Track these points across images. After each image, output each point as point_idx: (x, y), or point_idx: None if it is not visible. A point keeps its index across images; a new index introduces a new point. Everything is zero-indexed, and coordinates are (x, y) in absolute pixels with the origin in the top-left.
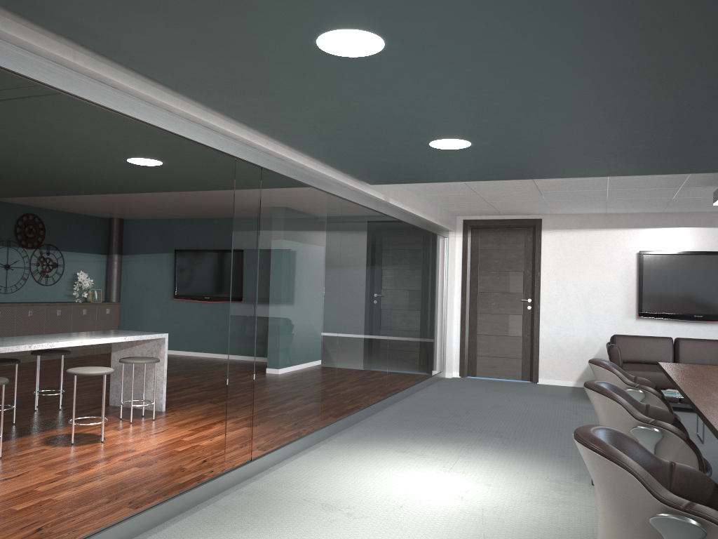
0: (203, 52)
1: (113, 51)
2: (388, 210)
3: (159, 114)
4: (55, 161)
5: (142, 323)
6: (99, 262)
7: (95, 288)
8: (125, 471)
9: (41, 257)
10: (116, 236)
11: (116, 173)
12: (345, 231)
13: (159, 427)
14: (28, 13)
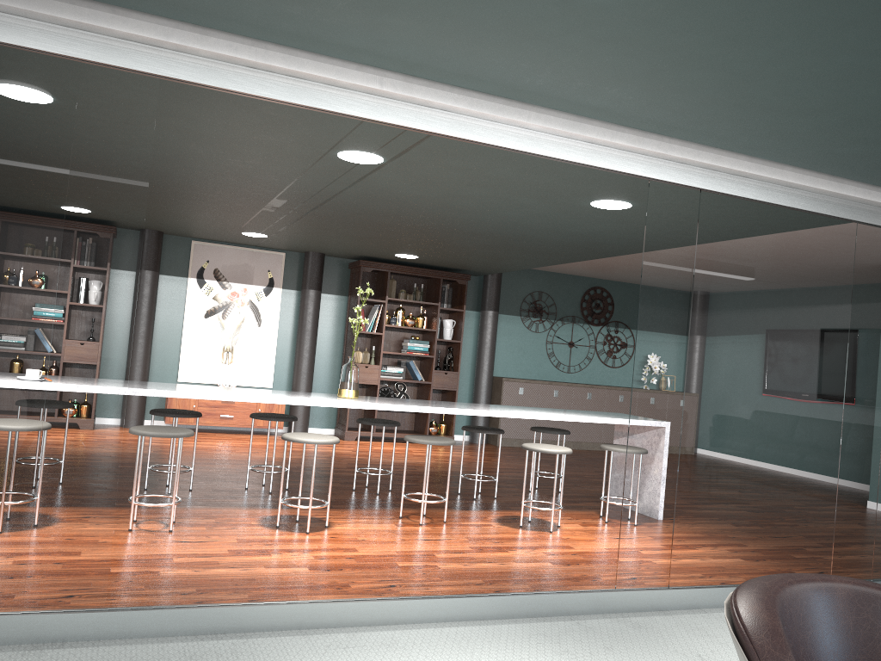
0: (483, 44)
1: (414, 69)
2: None
3: (511, 134)
4: (530, 215)
5: None
6: None
7: None
8: (534, 563)
9: (607, 335)
10: None
11: (602, 224)
12: None
13: None
14: (314, 48)
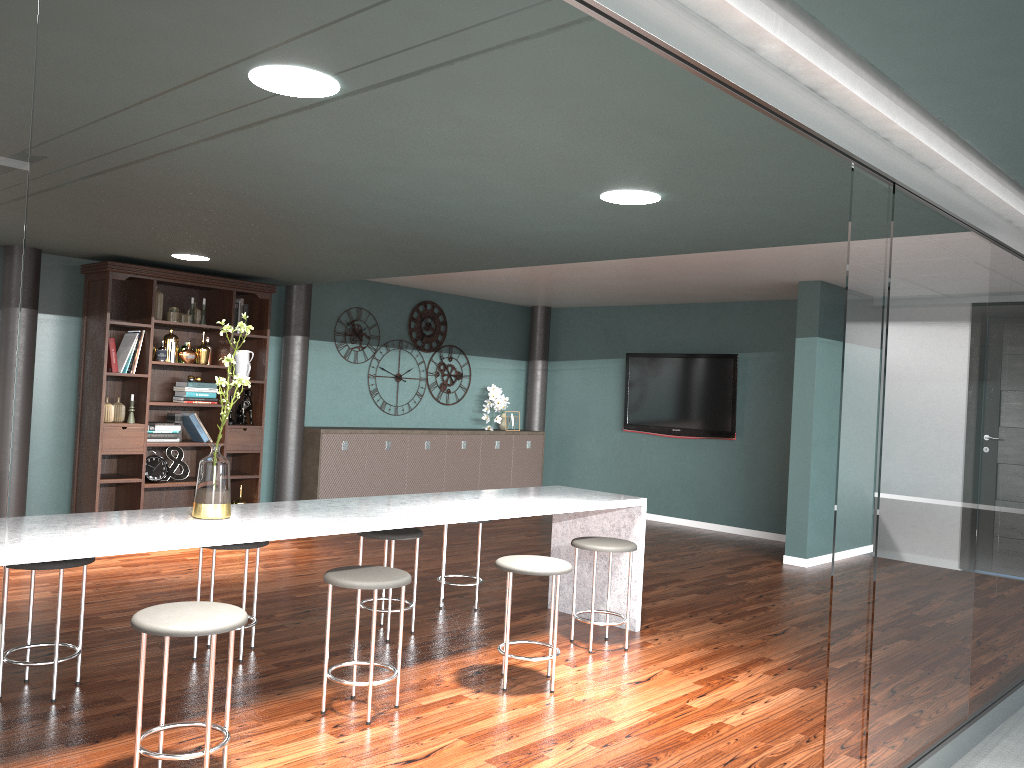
0: None
1: None
2: None
3: (733, 55)
4: (480, 206)
5: (575, 464)
6: (516, 371)
7: (510, 409)
8: None
9: (440, 363)
10: (539, 334)
11: (571, 225)
12: (1014, 320)
13: (639, 669)
14: None
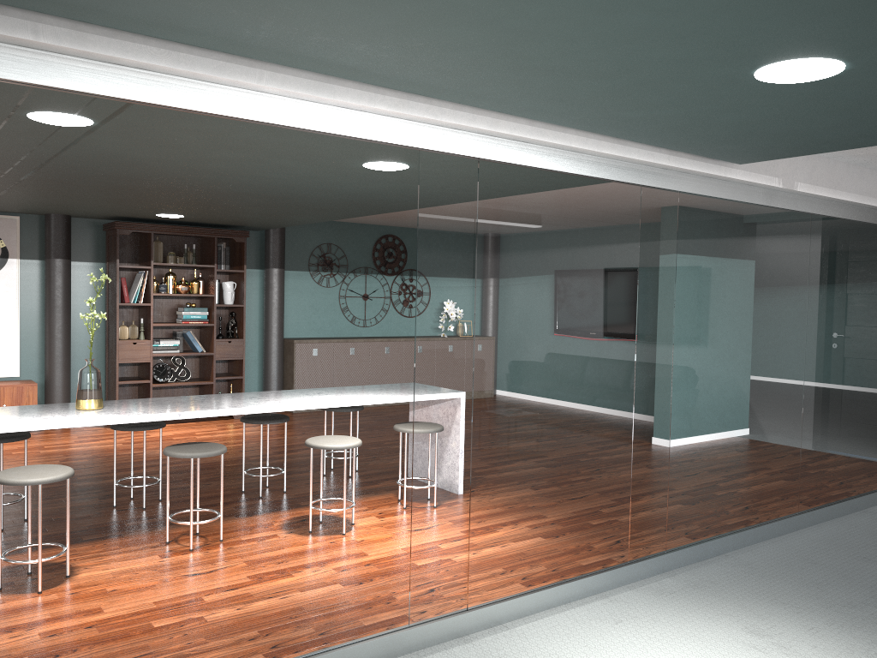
0: None
1: (82, 12)
2: (799, 204)
3: (239, 99)
4: (298, 176)
5: None
6: None
7: None
8: (322, 588)
9: (402, 284)
10: None
11: (381, 184)
12: (687, 247)
13: None
14: None
